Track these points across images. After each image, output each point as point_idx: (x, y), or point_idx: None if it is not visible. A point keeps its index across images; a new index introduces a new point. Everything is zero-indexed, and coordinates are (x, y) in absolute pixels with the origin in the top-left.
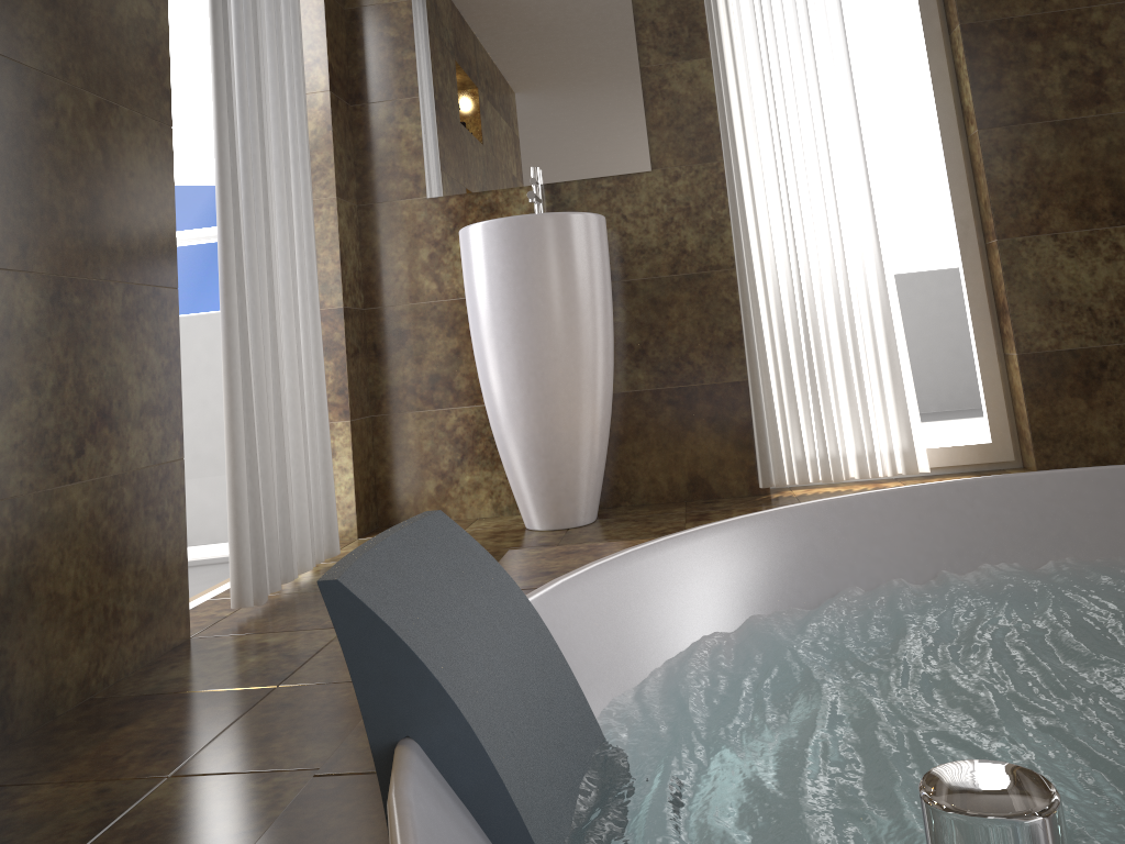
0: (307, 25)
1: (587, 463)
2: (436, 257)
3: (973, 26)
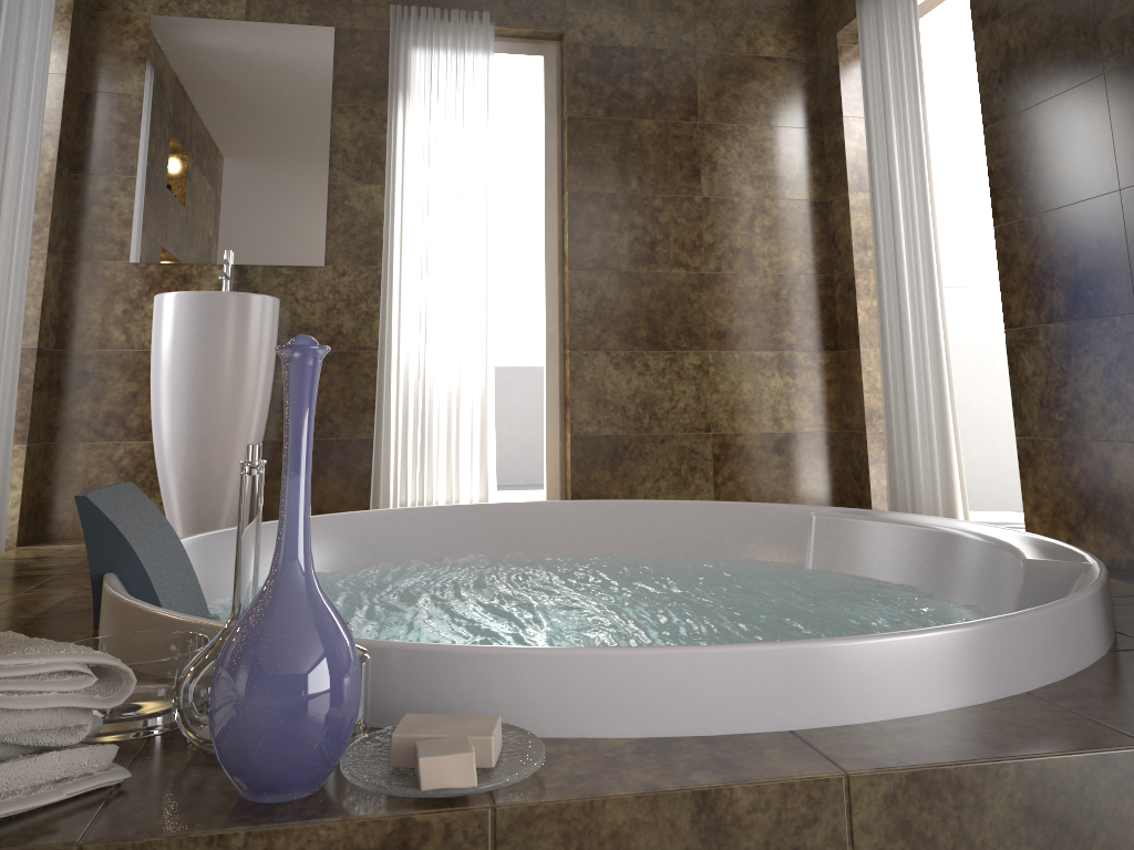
0: (45, 103)
1: (232, 492)
2: (129, 313)
3: (577, 195)
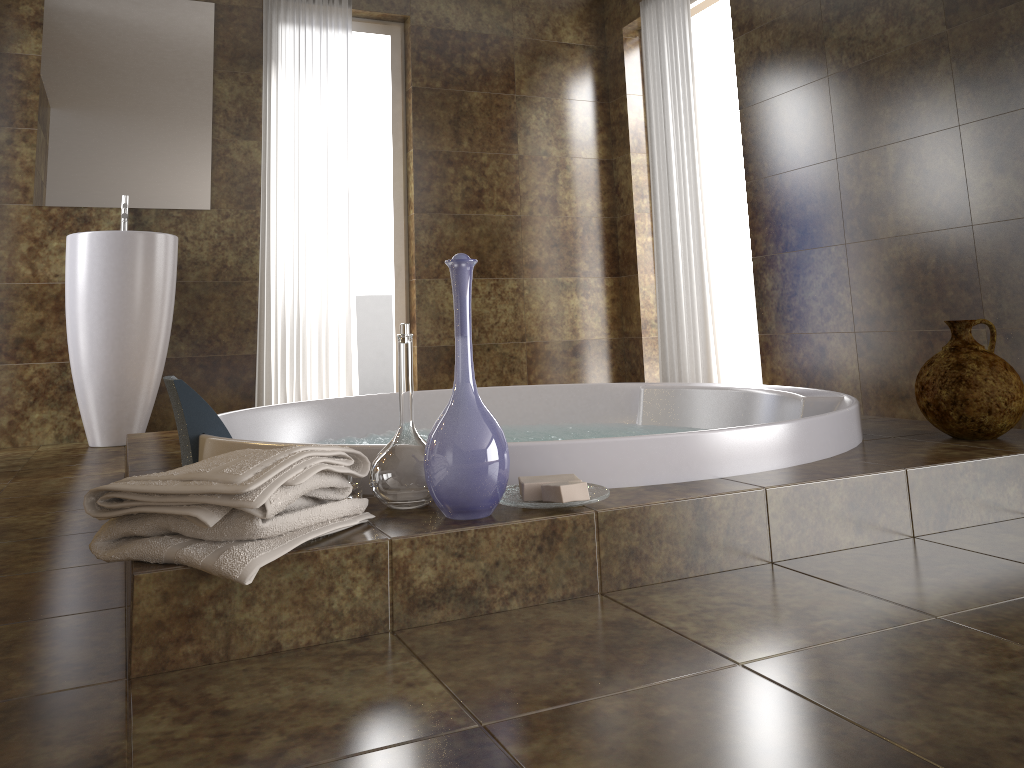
0: None
1: (145, 401)
2: (34, 250)
3: (420, 152)
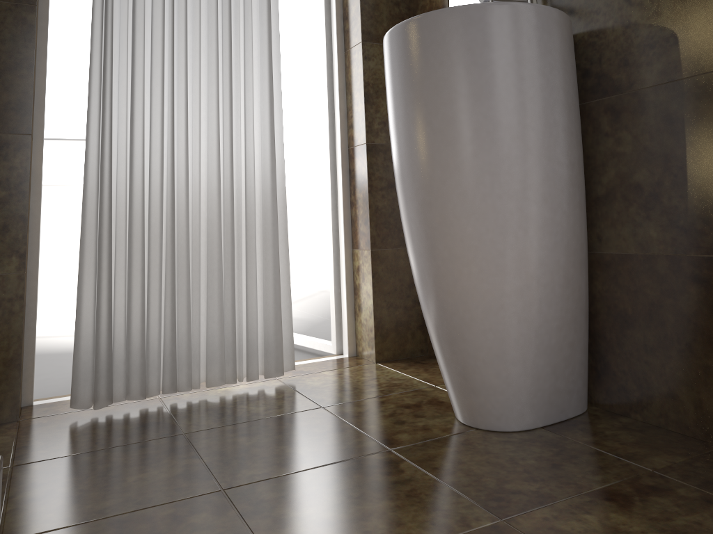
0: None
1: (489, 348)
2: None
3: None
